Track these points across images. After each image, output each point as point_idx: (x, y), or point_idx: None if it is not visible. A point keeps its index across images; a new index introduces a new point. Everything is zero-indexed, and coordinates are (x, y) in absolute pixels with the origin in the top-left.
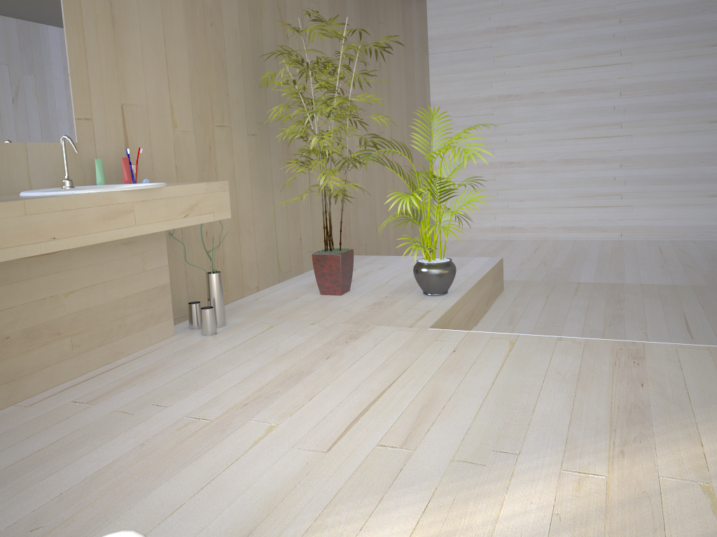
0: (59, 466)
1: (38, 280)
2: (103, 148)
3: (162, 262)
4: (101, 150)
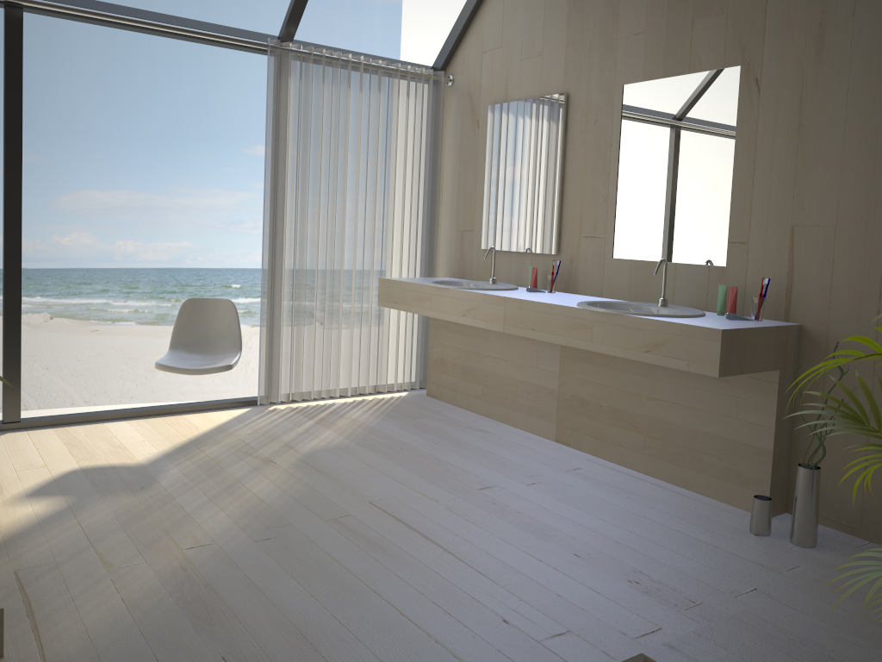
0: (466, 456)
1: (628, 374)
2: (756, 275)
3: (765, 421)
4: (753, 277)
